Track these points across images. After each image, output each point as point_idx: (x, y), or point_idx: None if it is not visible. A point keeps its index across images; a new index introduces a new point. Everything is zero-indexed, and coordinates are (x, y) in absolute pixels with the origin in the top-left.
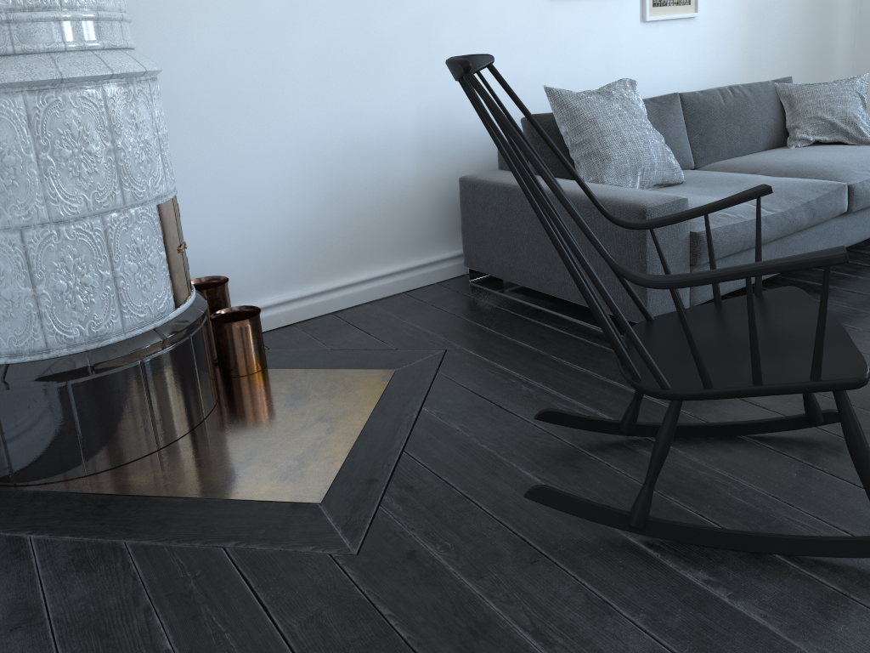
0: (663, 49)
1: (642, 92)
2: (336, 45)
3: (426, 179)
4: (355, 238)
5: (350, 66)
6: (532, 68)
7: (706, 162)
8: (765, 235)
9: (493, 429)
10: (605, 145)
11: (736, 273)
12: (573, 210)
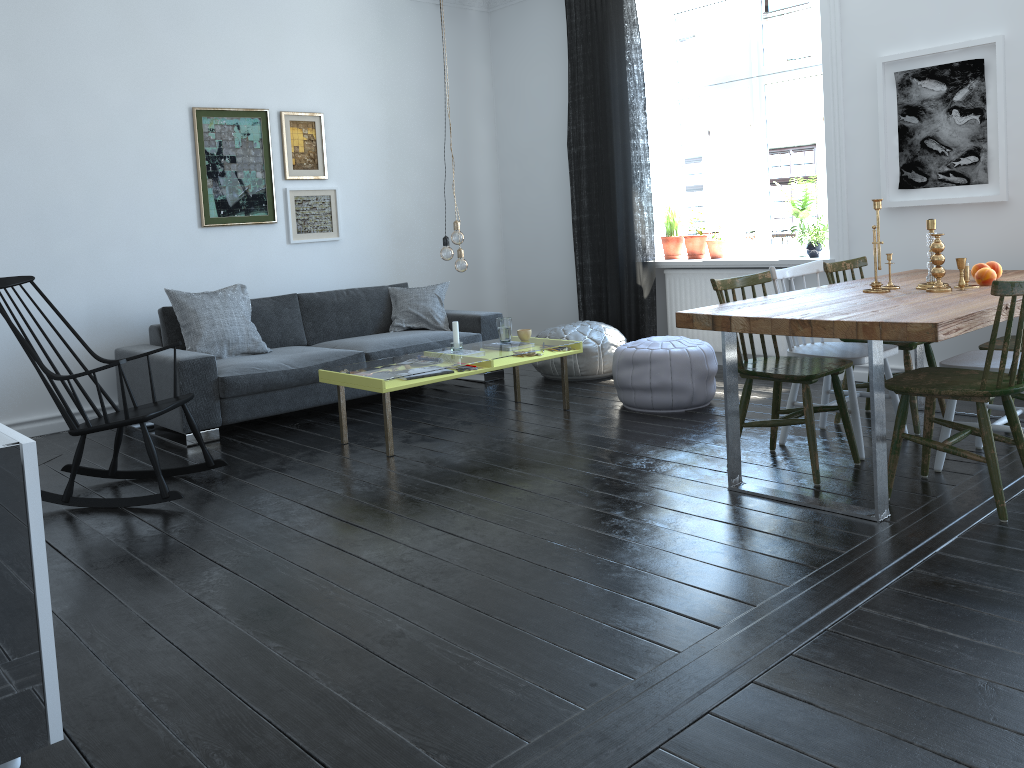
0: (309, 262)
1: (292, 292)
2: (22, 261)
3: (95, 350)
4: (32, 390)
5: (32, 274)
6: (188, 275)
7: (318, 341)
8: (283, 381)
9: (45, 482)
10: (199, 326)
11: (87, 371)
12: (27, 346)
